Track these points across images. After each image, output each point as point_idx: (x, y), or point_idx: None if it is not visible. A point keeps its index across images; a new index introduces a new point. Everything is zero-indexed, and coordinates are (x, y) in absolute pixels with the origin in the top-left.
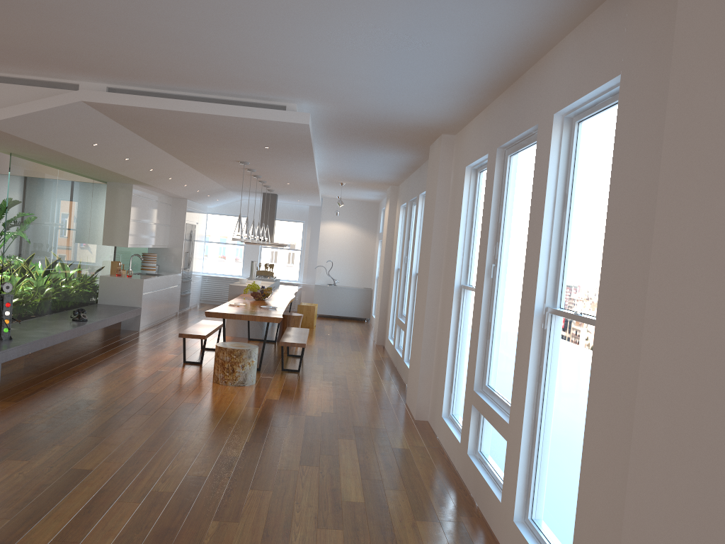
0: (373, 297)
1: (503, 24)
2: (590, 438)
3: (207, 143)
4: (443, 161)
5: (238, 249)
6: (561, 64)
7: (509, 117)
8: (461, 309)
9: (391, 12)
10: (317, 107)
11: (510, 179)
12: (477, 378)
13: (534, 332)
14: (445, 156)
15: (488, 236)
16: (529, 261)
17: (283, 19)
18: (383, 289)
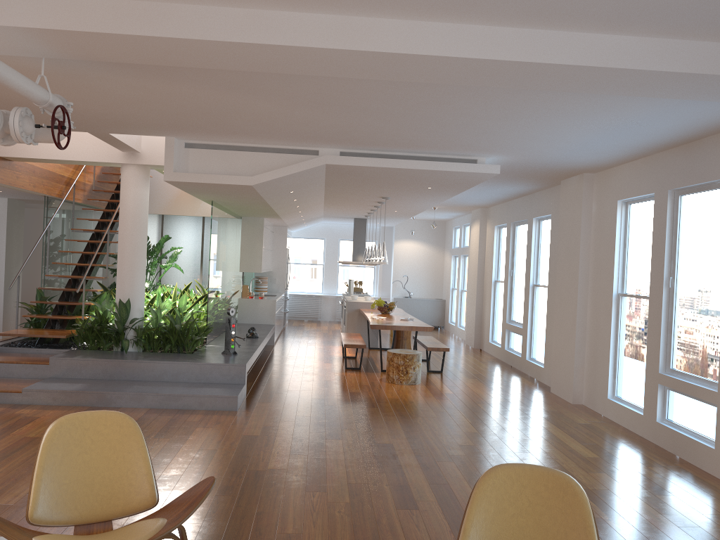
0: (448, 306)
1: (718, 115)
2: None
3: (379, 186)
4: (585, 195)
5: (317, 269)
6: None
7: (684, 168)
8: (620, 312)
9: (643, 111)
10: (500, 159)
11: (682, 213)
12: (661, 363)
13: None
14: (587, 190)
15: (664, 256)
16: None
17: (556, 115)
18: (477, 299)
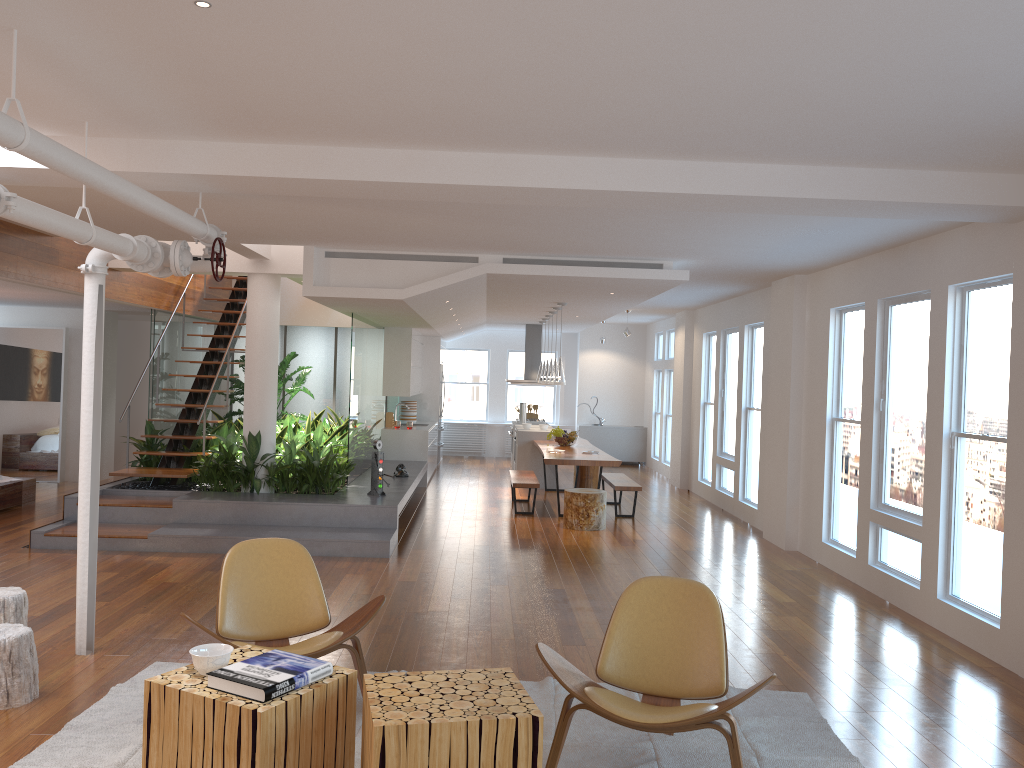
0: (650, 436)
1: (909, 225)
2: (1009, 516)
3: (551, 292)
4: (797, 300)
5: (480, 389)
6: (951, 248)
7: (891, 275)
8: (835, 440)
9: (826, 222)
10: (690, 262)
11: (892, 326)
12: (872, 498)
13: (943, 451)
14: (799, 295)
15: (874, 374)
16: (932, 397)
17: (734, 225)
18: (683, 426)
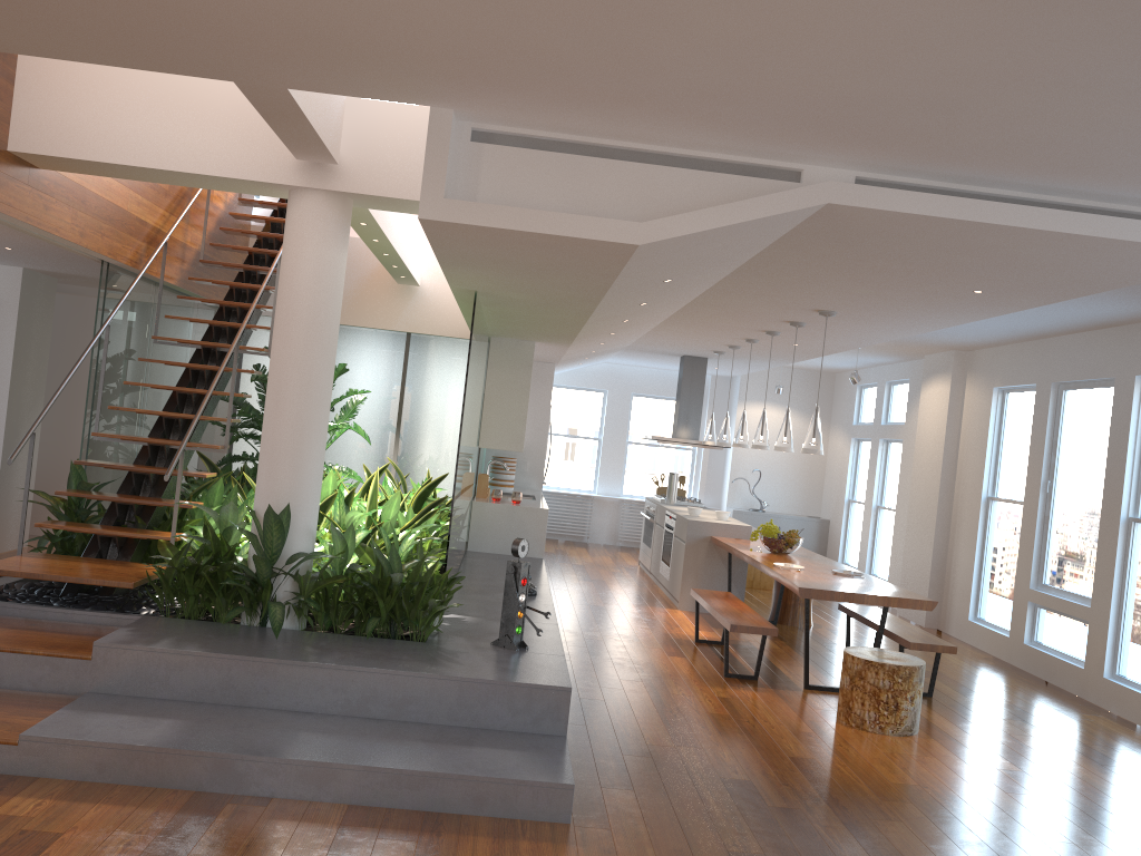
0: (837, 533)
1: None
2: None
3: (859, 281)
4: None
5: (588, 446)
6: None
7: None
8: None
9: None
10: None
11: None
12: None
13: None
14: None
15: None
16: None
17: None
18: (937, 530)
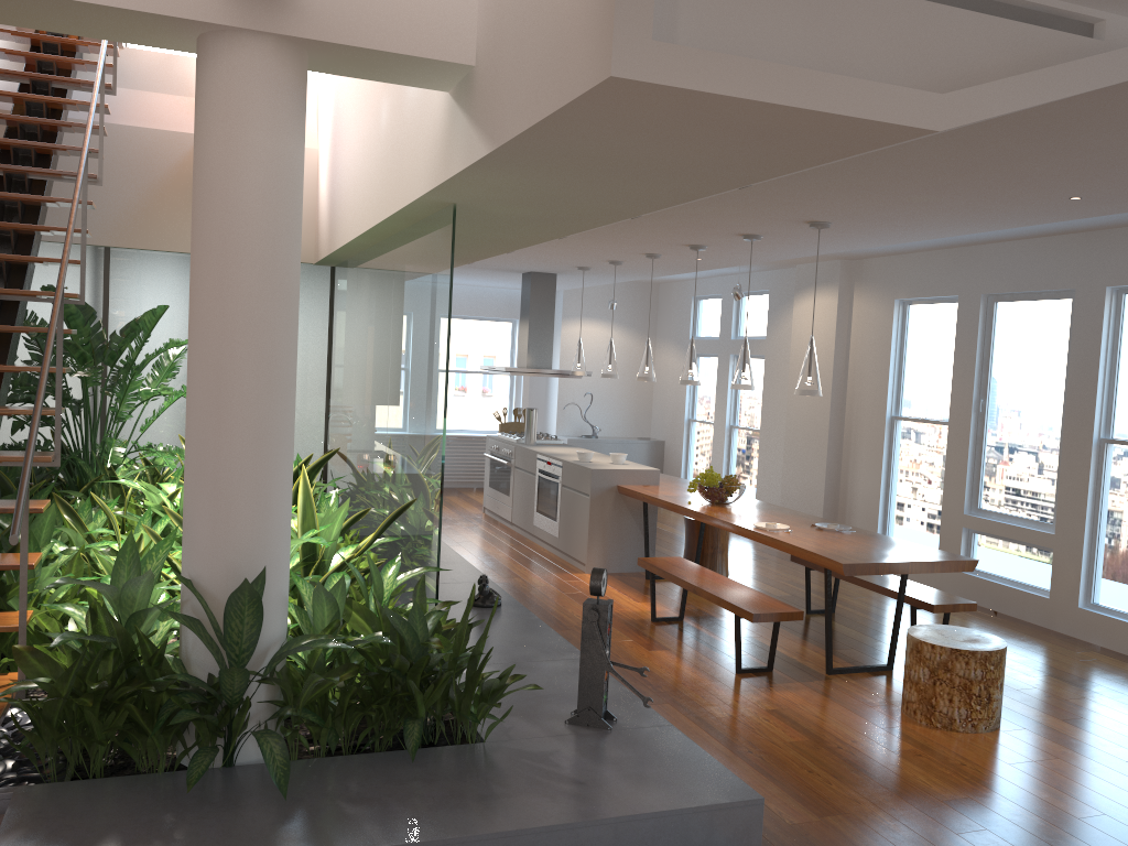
0: (677, 455)
1: None
2: None
3: (946, 186)
4: None
5: None
6: None
7: None
8: None
9: None
10: None
11: None
12: None
13: None
14: None
15: None
16: None
17: None
18: (829, 453)
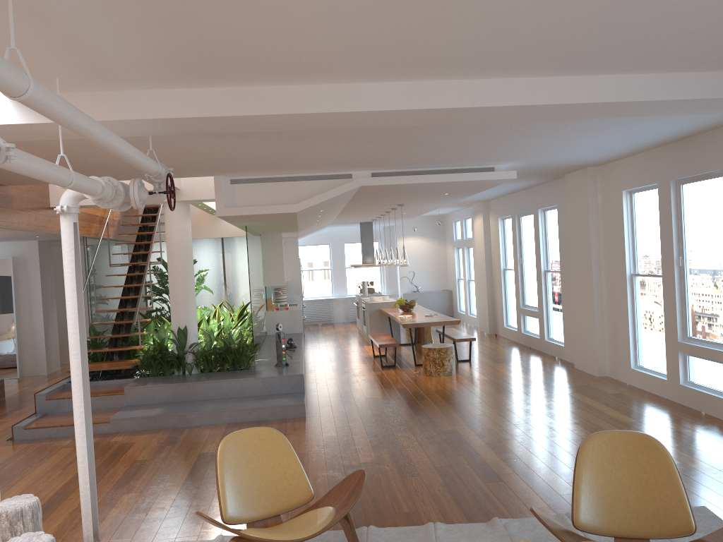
0: (456, 296)
1: (714, 119)
2: None
3: (399, 197)
4: (590, 187)
5: (325, 273)
6: None
7: (683, 161)
8: (635, 291)
9: (651, 121)
10: (514, 164)
11: (685, 200)
12: (679, 333)
13: None
14: (591, 183)
15: (672, 238)
16: None
17: (575, 130)
18: (488, 287)
